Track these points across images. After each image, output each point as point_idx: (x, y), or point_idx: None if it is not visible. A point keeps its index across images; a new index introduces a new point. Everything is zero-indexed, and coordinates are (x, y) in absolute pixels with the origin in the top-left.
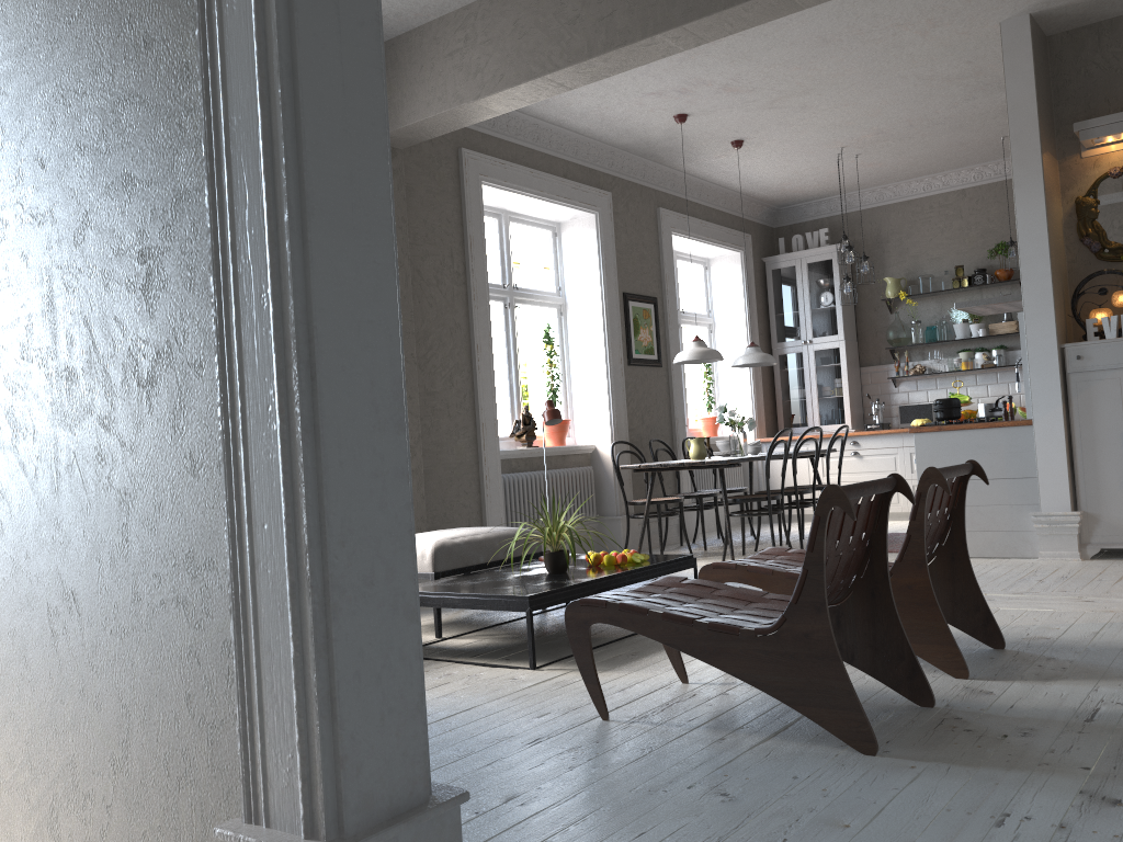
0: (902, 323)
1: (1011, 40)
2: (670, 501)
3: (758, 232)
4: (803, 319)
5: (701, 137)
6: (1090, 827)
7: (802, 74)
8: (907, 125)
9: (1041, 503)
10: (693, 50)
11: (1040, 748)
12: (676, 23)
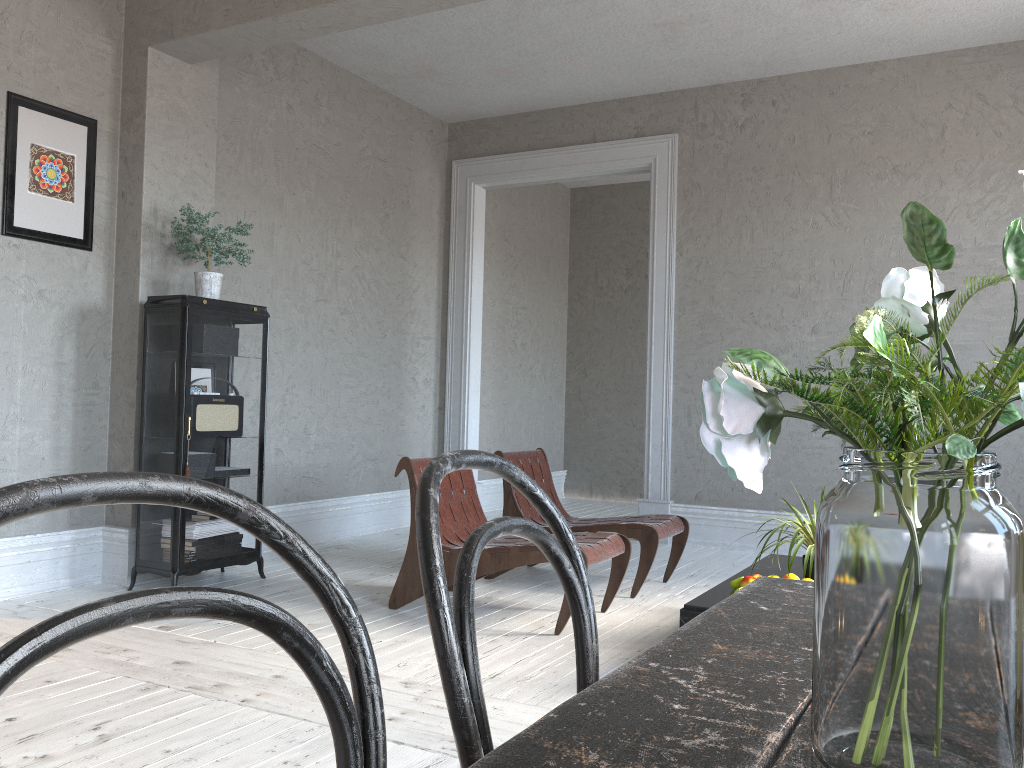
0: None
1: None
2: None
3: None
4: None
5: None
6: None
7: None
8: None
9: None
10: None
11: None
12: None
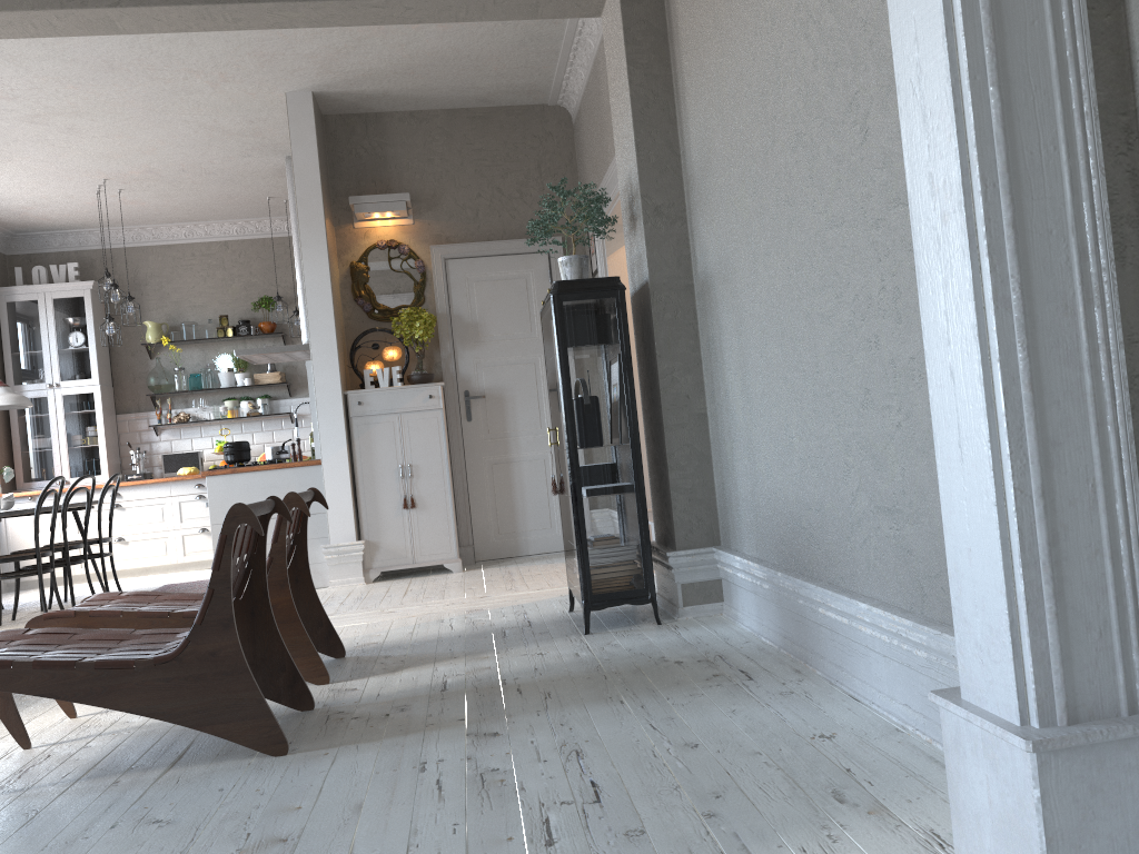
0: (164, 370)
1: (297, 111)
2: None
3: None
4: (49, 360)
5: None
6: (488, 753)
7: (78, 94)
8: (180, 169)
9: (330, 536)
10: None
11: (420, 715)
12: None
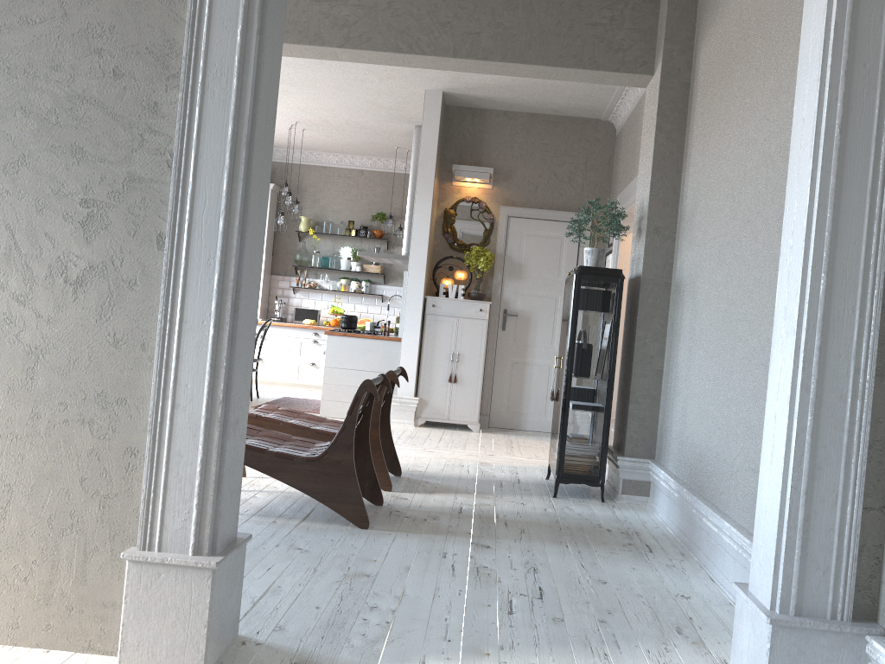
0: (307, 251)
1: (430, 103)
2: None
3: None
4: None
5: None
6: (482, 556)
7: (296, 73)
8: (345, 123)
9: (398, 390)
10: None
11: (445, 525)
12: None
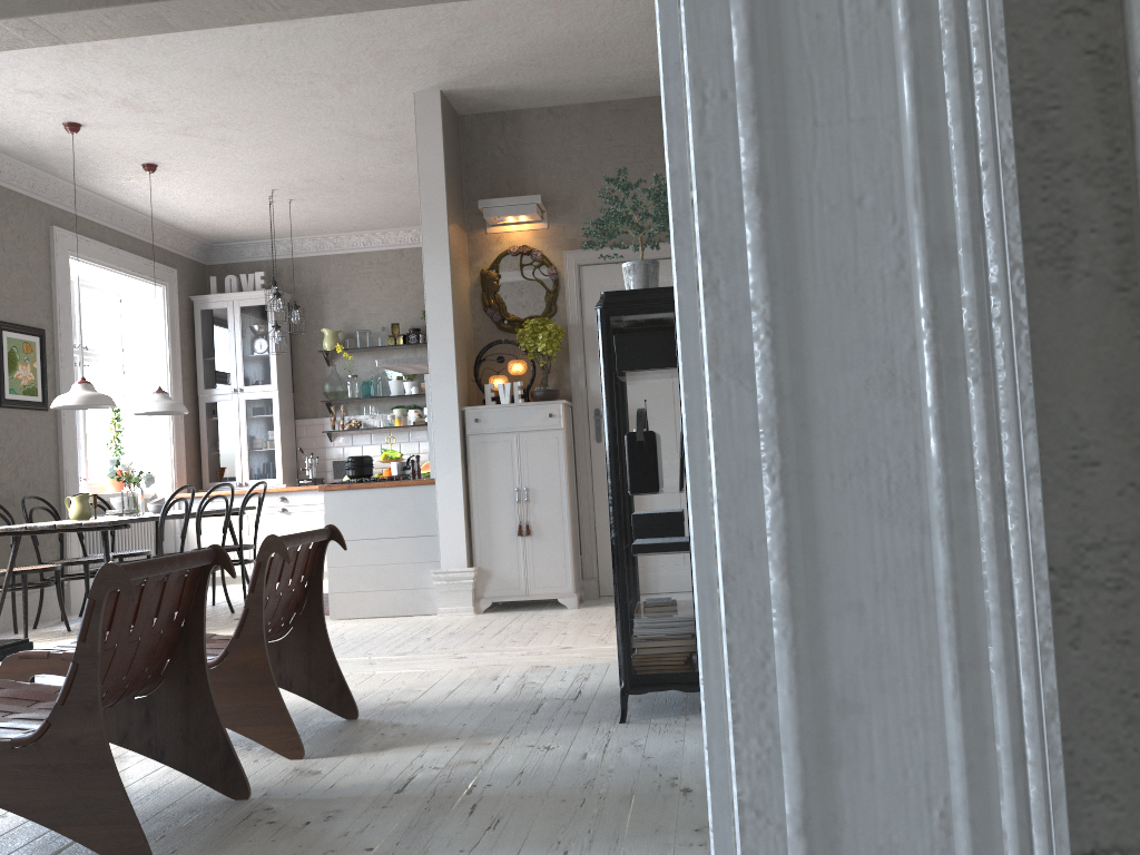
0: (338, 377)
1: (424, 111)
2: (41, 570)
3: (187, 268)
4: (234, 366)
5: (104, 153)
6: None
7: (215, 104)
8: (339, 178)
9: (441, 561)
10: (77, 52)
11: (336, 832)
12: (20, 12)
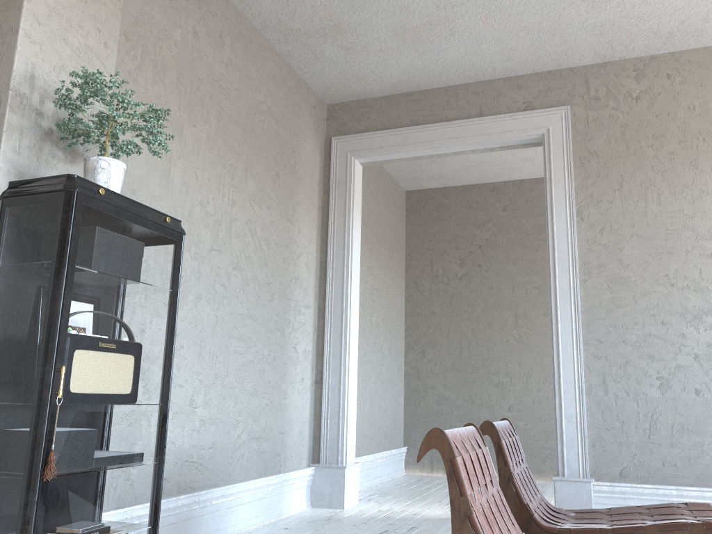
0: None
1: None
2: None
3: None
4: None
5: None
6: None
7: None
8: None
9: None
10: None
11: None
12: None
